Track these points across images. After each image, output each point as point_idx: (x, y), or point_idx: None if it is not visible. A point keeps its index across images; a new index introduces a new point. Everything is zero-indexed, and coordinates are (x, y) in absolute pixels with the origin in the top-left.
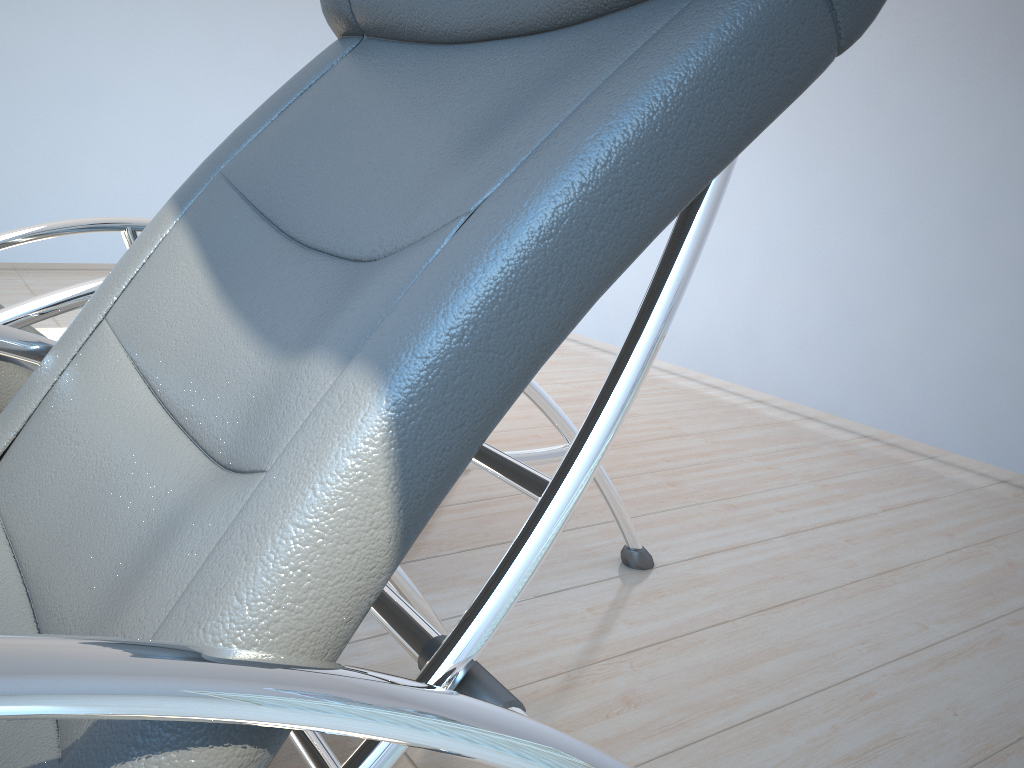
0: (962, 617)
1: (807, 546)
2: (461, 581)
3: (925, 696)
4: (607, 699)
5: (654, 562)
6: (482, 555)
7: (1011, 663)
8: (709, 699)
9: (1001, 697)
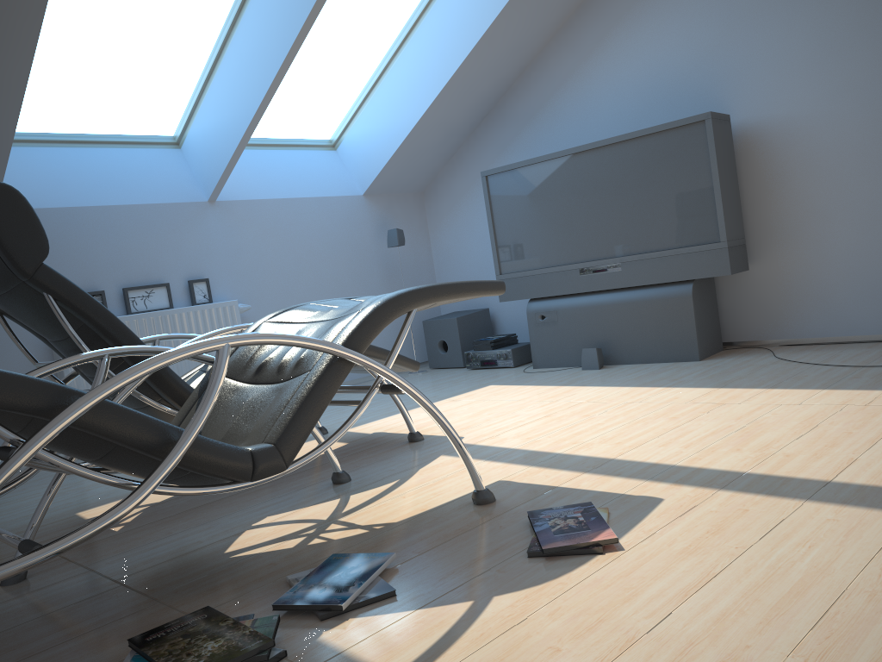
0: None
1: None
2: None
3: None
4: None
5: None
6: None
7: None
8: None
9: None
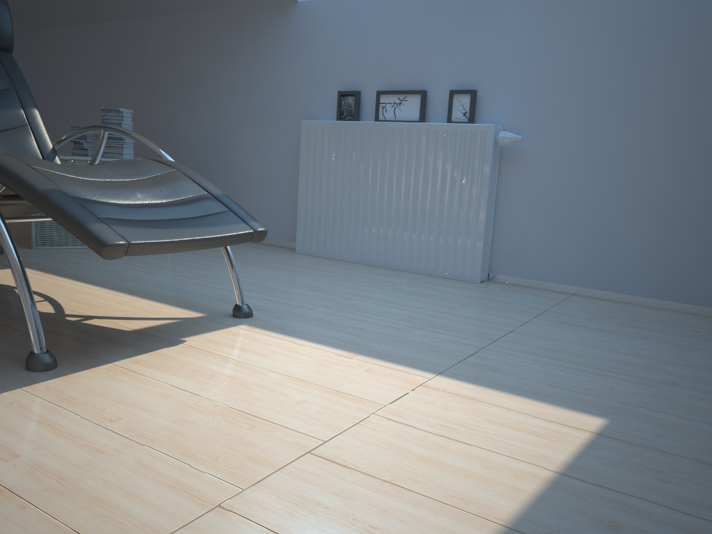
0: None
1: None
2: None
3: None
4: None
5: None
6: None
7: None
8: None
9: None
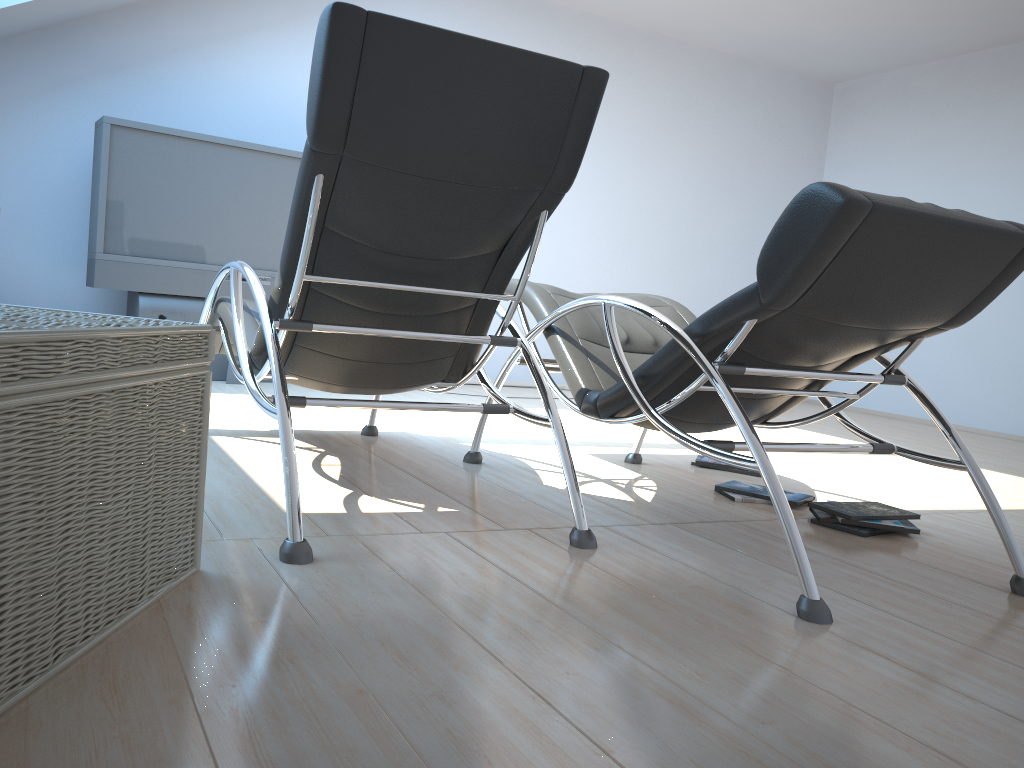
0: (818, 762)
1: (985, 722)
2: (717, 560)
3: (597, 670)
4: (565, 570)
5: (824, 625)
6: (773, 571)
7: (692, 746)
8: (571, 594)
9: (606, 708)
